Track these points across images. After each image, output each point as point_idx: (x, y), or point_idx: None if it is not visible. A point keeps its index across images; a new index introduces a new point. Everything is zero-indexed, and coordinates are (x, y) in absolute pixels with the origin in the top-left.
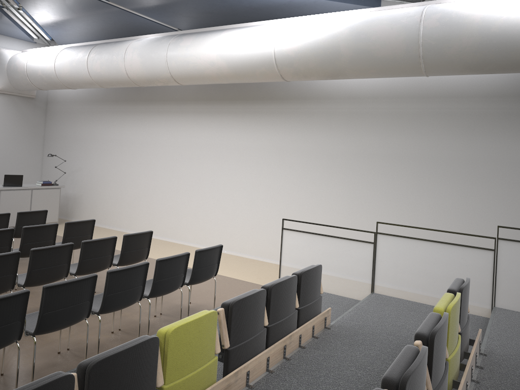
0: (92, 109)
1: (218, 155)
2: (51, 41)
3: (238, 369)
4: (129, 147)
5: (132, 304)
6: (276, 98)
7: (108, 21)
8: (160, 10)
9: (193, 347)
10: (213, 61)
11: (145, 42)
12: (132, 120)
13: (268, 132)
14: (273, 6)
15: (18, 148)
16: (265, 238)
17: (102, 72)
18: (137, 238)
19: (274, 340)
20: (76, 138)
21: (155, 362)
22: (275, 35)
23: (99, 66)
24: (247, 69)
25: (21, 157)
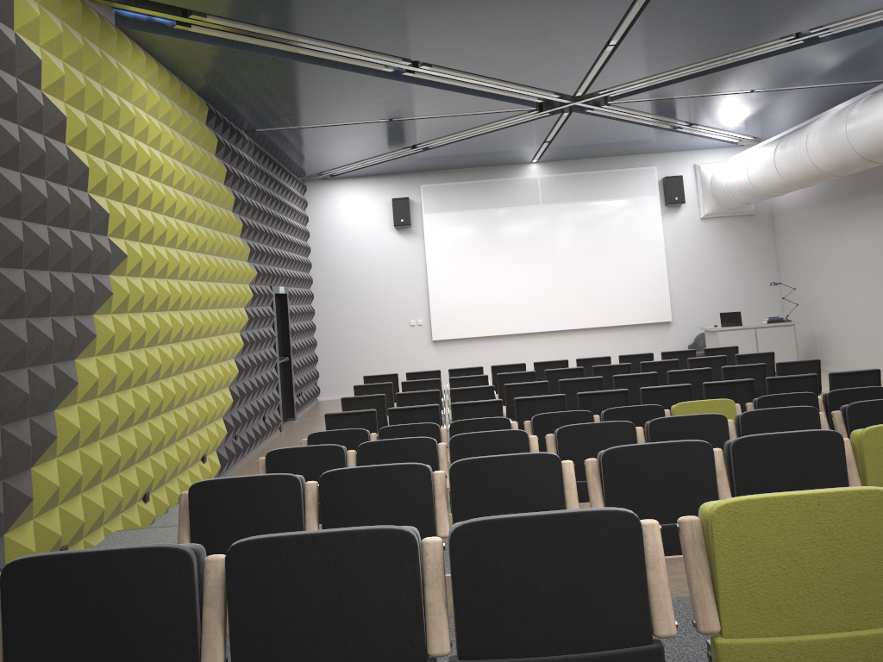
0: (818, 215)
1: None
2: (760, 138)
3: None
4: (867, 259)
5: None
6: None
7: (789, 103)
8: (832, 74)
9: None
10: None
11: (826, 120)
12: (863, 220)
13: None
14: None
15: (745, 280)
16: None
17: (791, 171)
18: (796, 368)
19: None
20: (808, 257)
21: None
22: None
23: (786, 164)
24: None
25: (751, 290)
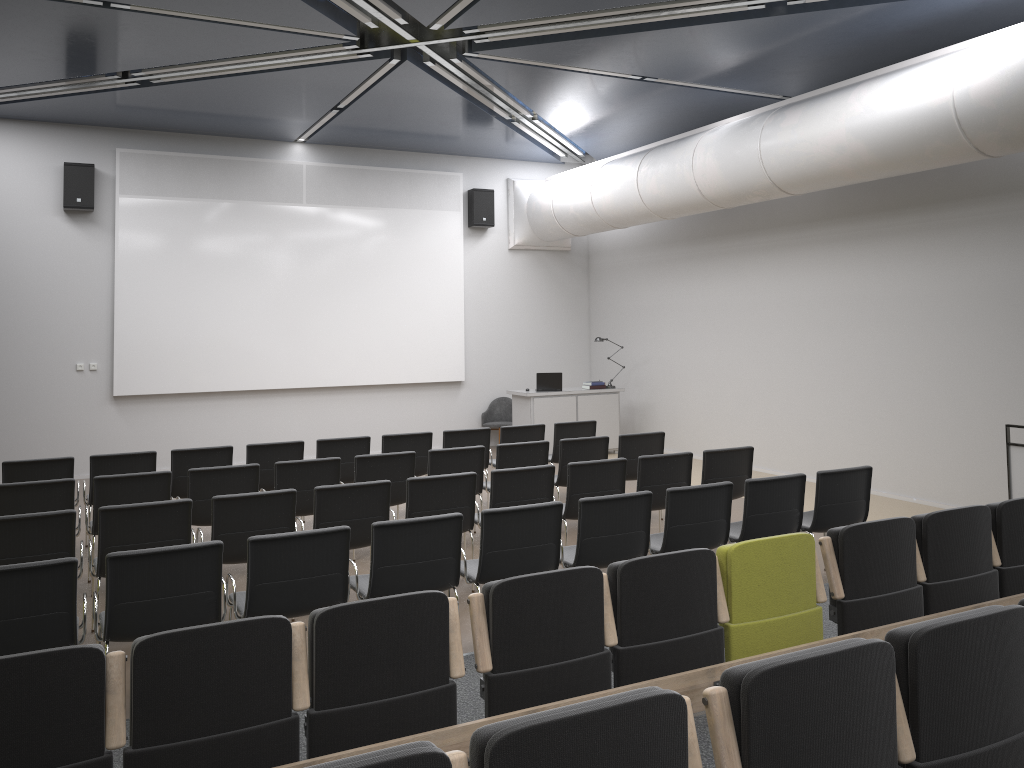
0: (656, 258)
1: (880, 316)
2: (585, 157)
3: (860, 632)
4: (721, 316)
5: (711, 547)
6: (987, 193)
7: (663, 109)
8: (742, 73)
9: (774, 580)
10: (841, 145)
11: (724, 132)
12: (721, 268)
13: (977, 262)
14: (952, 19)
15: (552, 333)
16: (993, 473)
17: (661, 194)
18: (726, 458)
19: (942, 610)
20: (636, 309)
21: (711, 585)
22: (954, 76)
23: (656, 185)
24: (907, 149)
25: (558, 346)
